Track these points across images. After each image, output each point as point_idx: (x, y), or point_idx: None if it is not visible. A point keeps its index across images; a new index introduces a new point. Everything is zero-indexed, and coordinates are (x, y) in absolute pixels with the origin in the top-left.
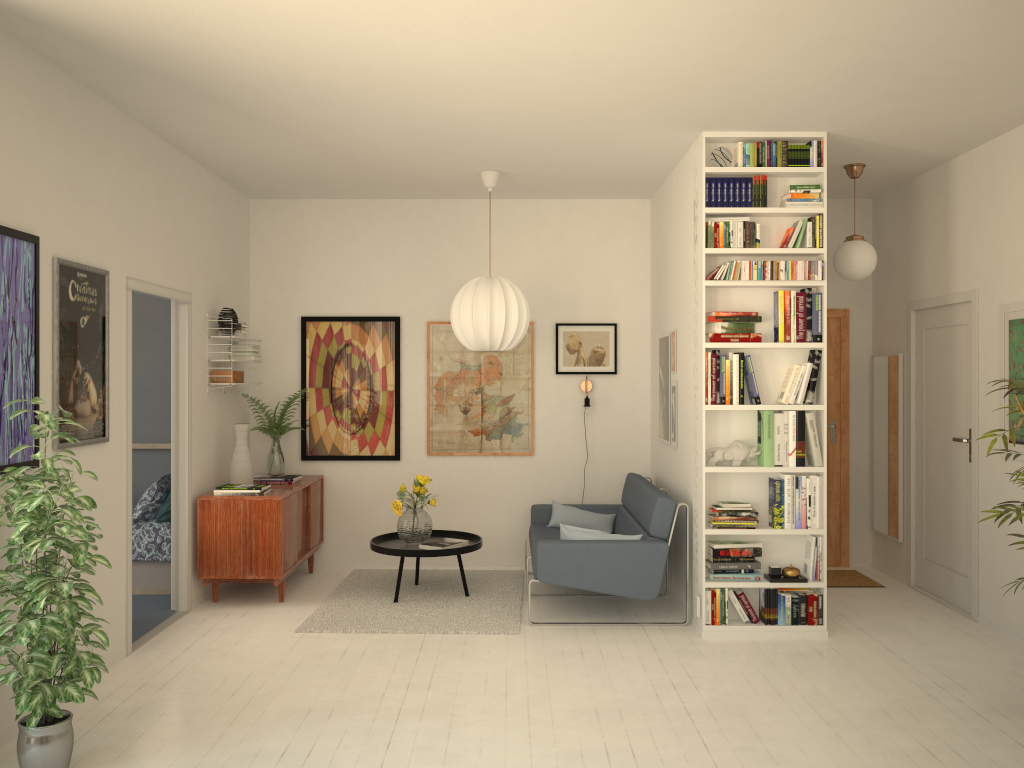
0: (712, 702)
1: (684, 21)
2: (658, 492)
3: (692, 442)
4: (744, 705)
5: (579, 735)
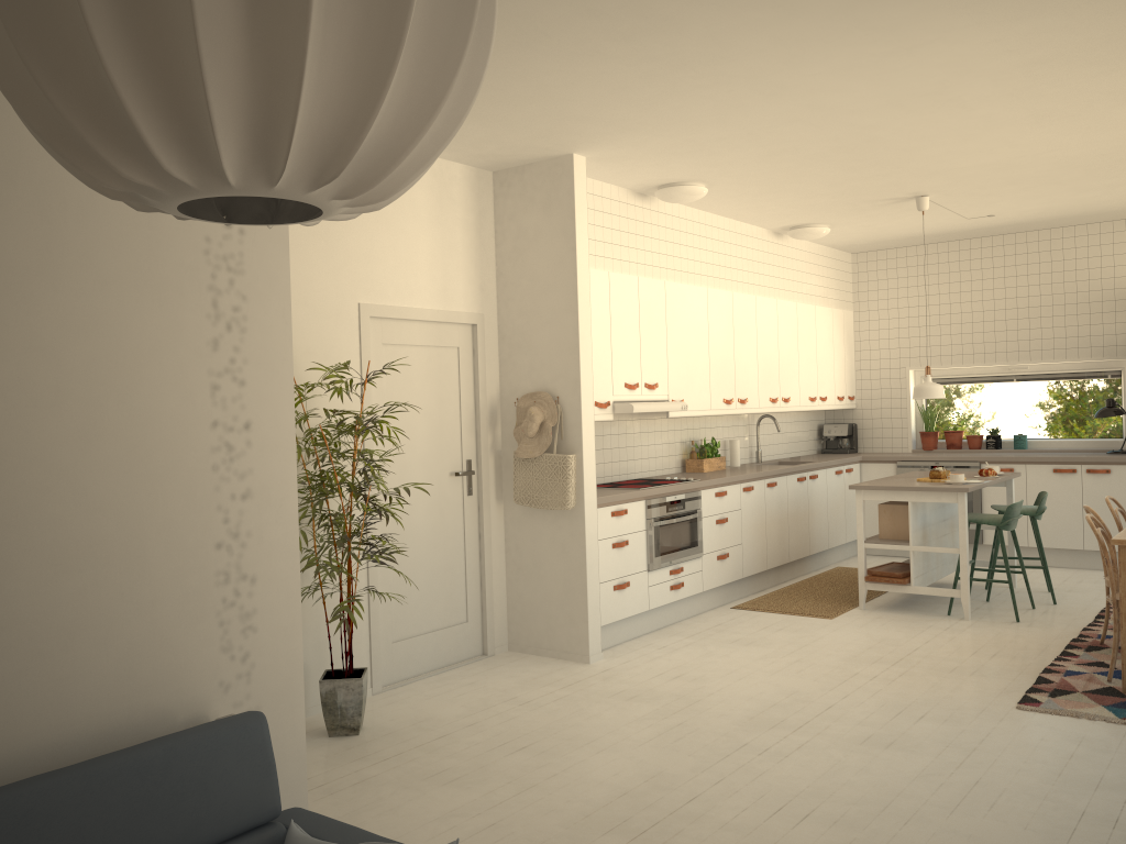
0: (585, 838)
1: (705, 10)
2: (163, 738)
3: (202, 564)
4: (560, 824)
5: (810, 843)
